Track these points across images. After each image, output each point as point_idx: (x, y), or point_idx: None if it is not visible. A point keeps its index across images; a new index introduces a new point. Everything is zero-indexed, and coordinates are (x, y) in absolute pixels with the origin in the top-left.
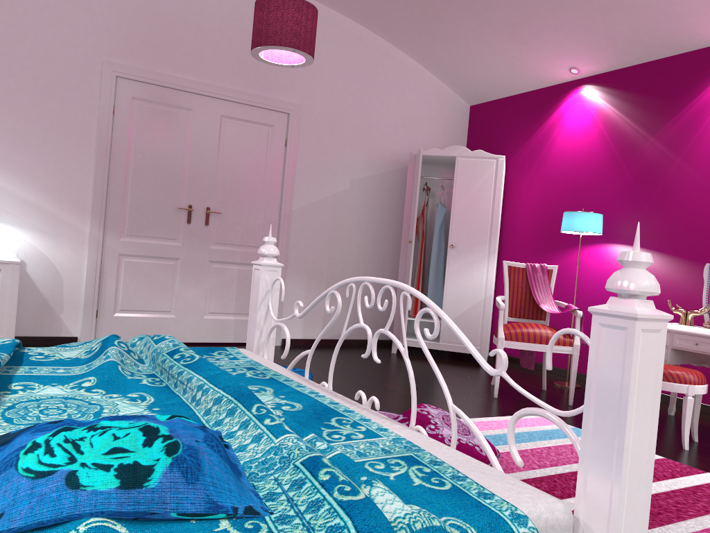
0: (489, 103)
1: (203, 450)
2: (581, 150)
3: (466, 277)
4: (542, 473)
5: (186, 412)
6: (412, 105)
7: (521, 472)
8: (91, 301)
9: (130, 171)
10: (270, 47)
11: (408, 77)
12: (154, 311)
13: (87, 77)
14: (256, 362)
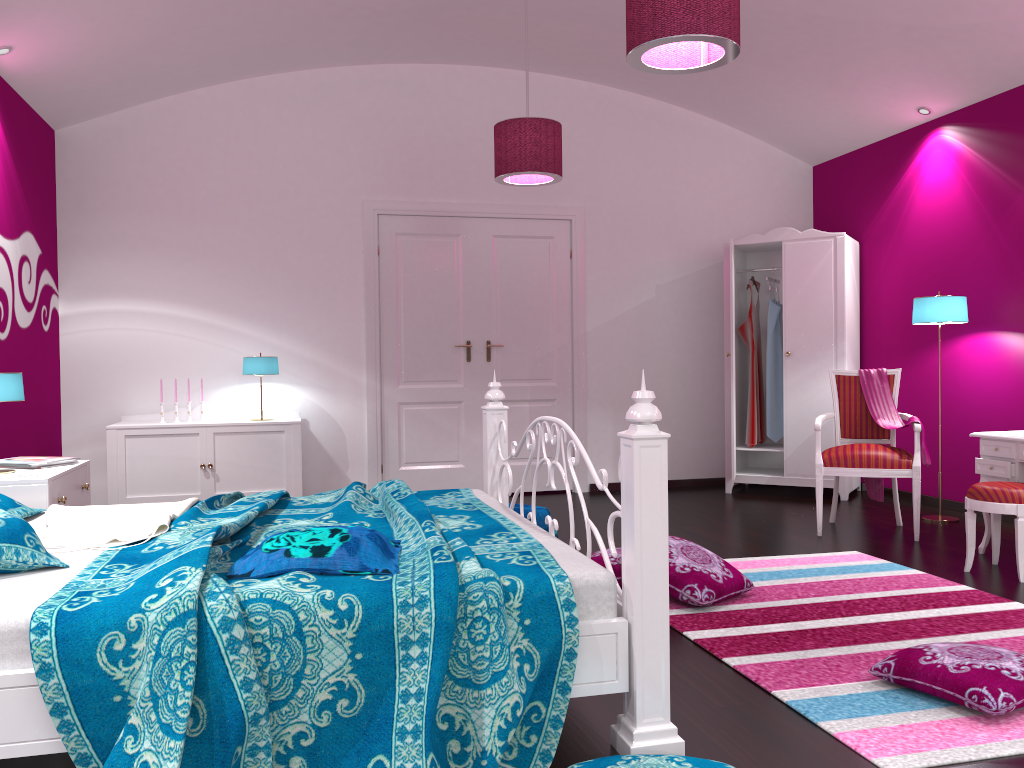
0: (834, 161)
1: (363, 539)
2: (944, 213)
3: (809, 392)
4: (795, 602)
5: (387, 531)
6: (729, 181)
7: (772, 601)
8: (374, 456)
9: (401, 313)
10: (510, 174)
11: (720, 147)
12: (441, 462)
13: (349, 221)
14: (477, 499)
